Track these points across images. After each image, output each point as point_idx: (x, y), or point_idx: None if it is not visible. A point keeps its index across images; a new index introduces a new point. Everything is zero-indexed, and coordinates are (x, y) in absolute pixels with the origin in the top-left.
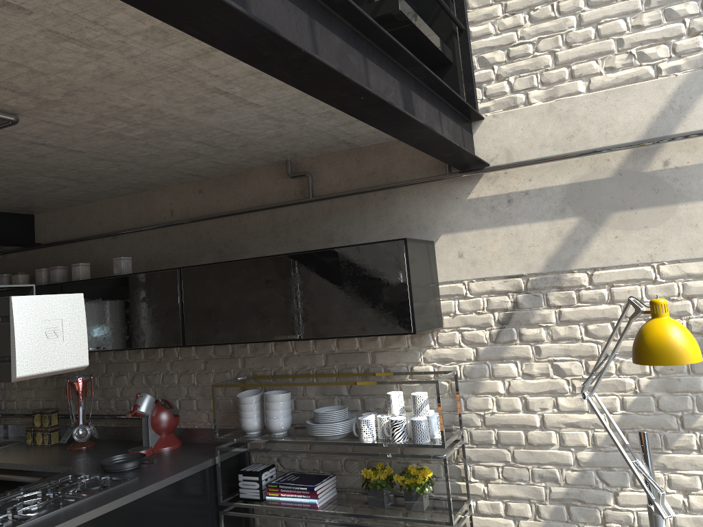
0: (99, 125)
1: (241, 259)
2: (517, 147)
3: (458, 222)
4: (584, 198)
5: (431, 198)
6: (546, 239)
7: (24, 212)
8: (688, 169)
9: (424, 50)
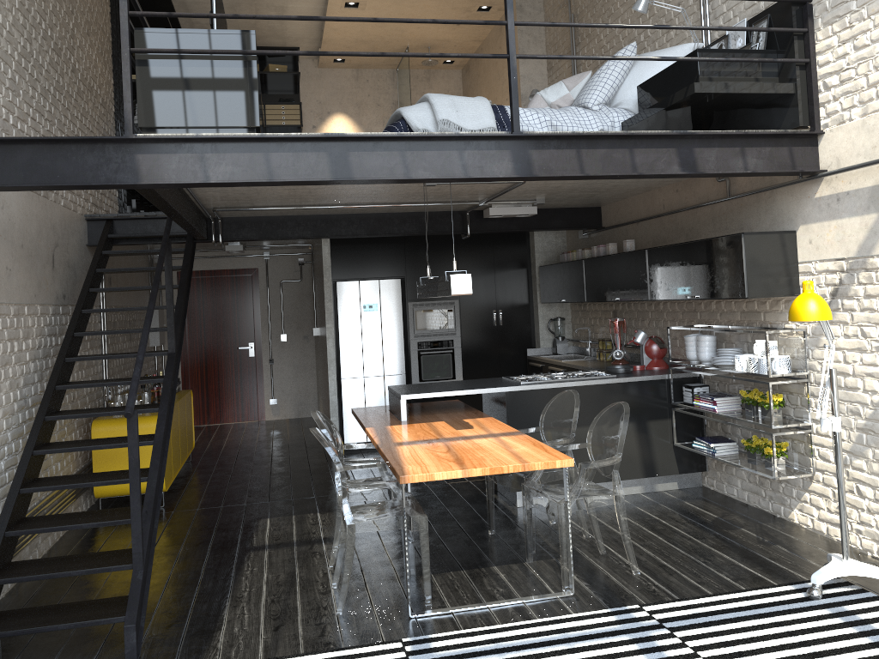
0: None
1: (672, 244)
2: (843, 156)
3: (809, 216)
4: None
5: (794, 197)
6: (858, 231)
7: (592, 206)
8: None
9: (754, 95)
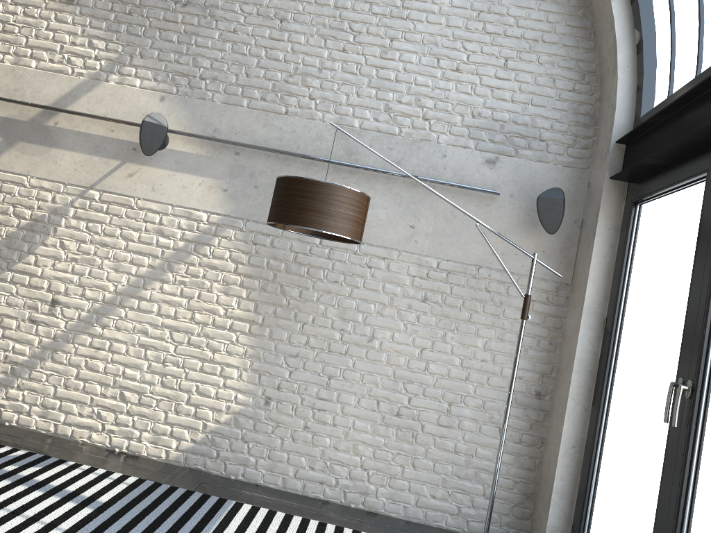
0: None
1: None
2: None
3: None
4: (9, 128)
5: None
6: None
7: None
8: (65, 130)
9: None
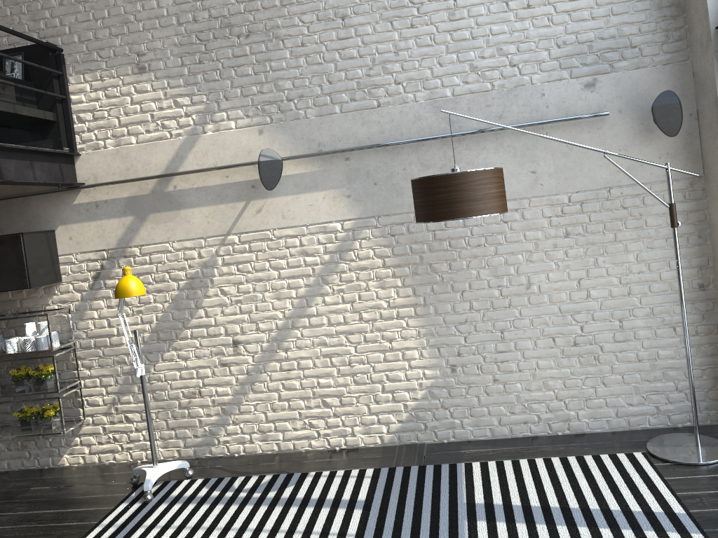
0: None
1: None
2: (100, 174)
3: (68, 218)
4: (136, 205)
5: (52, 203)
6: (117, 229)
7: None
8: (185, 190)
9: (29, 118)
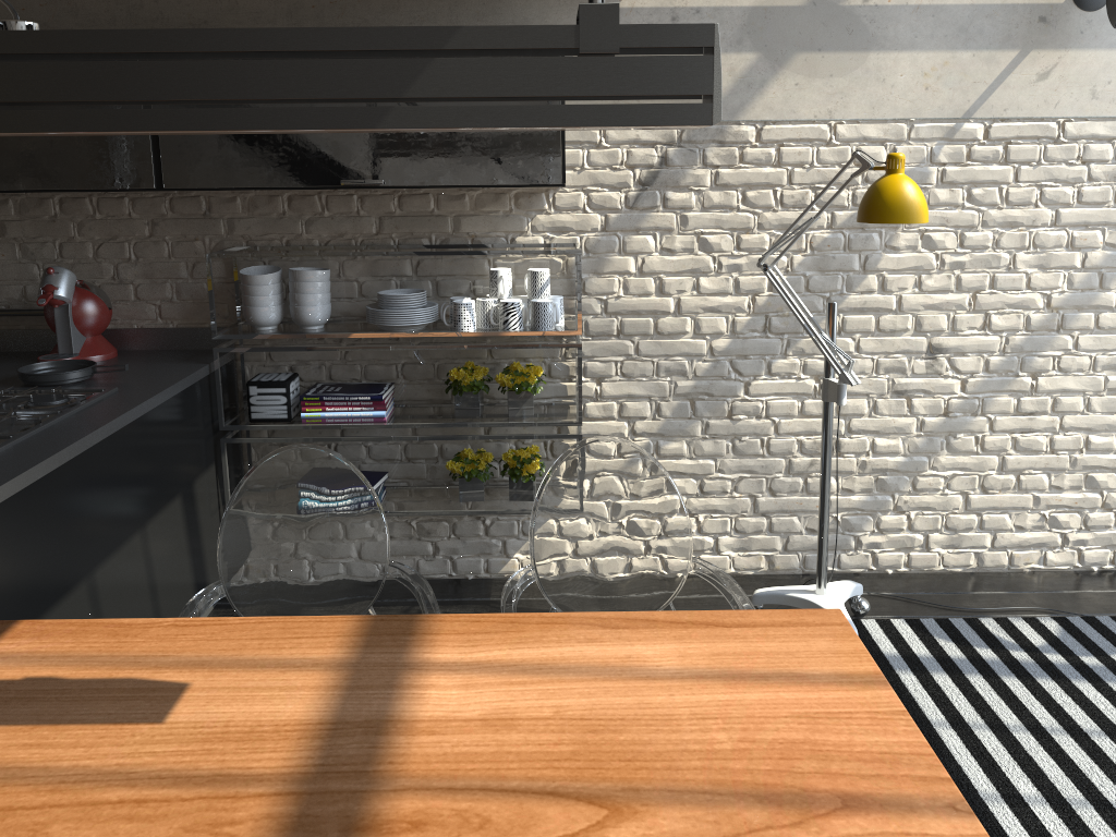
0: None
1: None
2: None
3: None
4: (768, 29)
5: None
6: None
7: None
8: (888, 10)
9: None
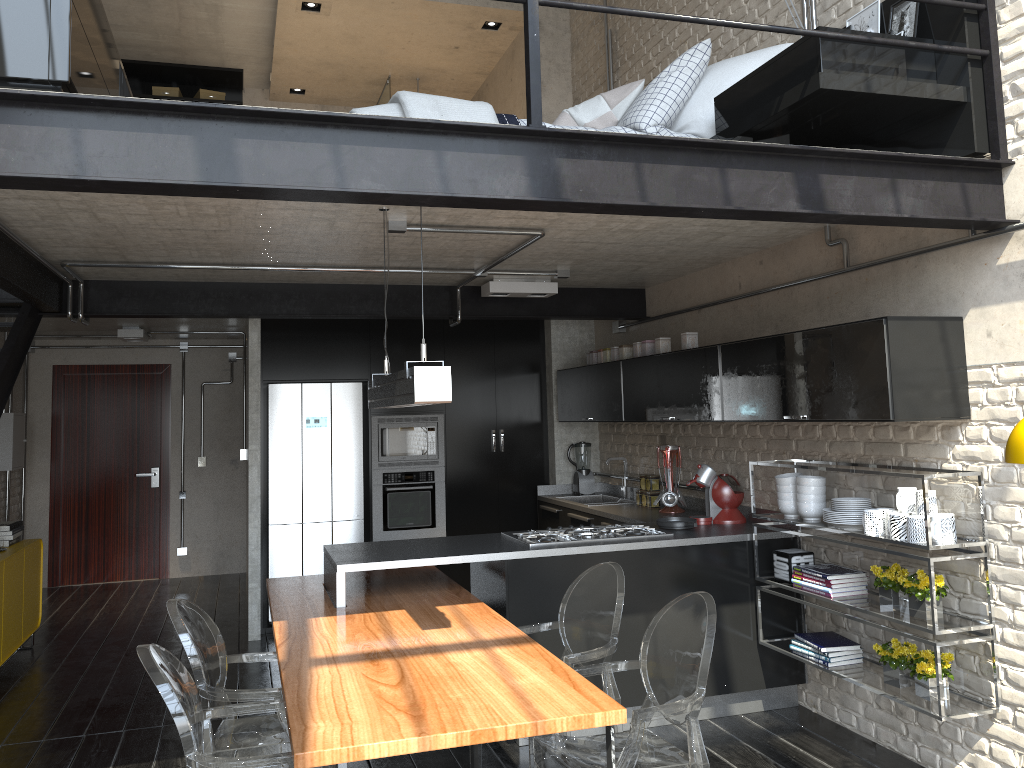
0: (606, 227)
1: (761, 337)
2: None
3: (986, 294)
4: None
5: (960, 265)
6: None
7: (633, 287)
8: None
9: (905, 102)
